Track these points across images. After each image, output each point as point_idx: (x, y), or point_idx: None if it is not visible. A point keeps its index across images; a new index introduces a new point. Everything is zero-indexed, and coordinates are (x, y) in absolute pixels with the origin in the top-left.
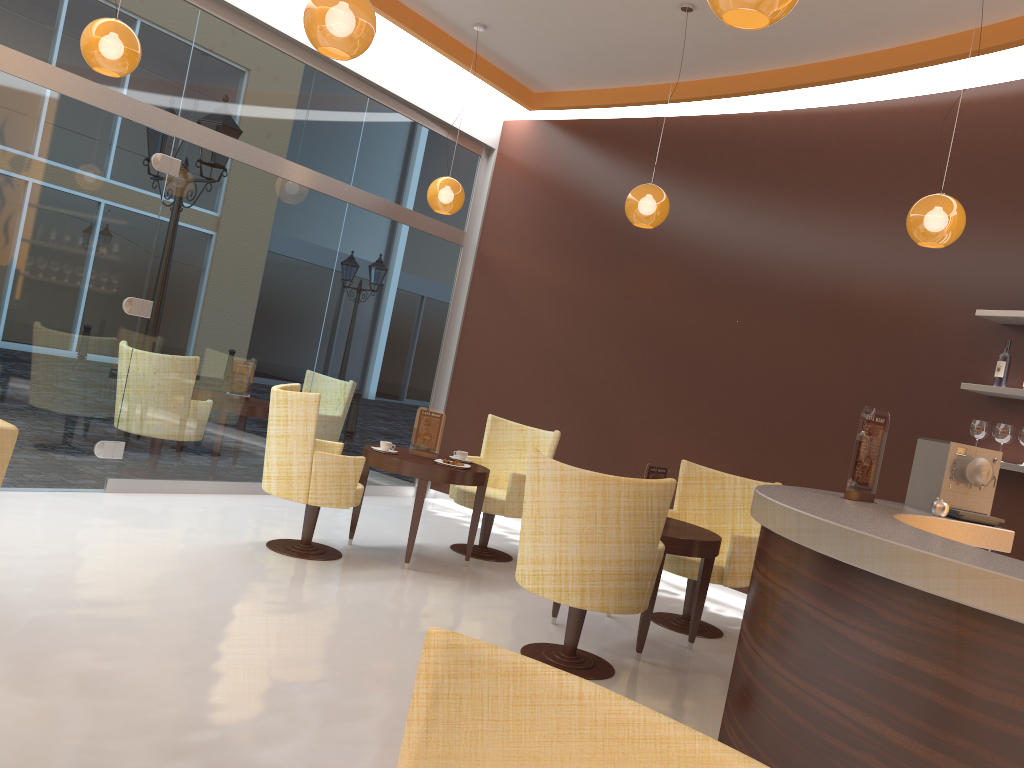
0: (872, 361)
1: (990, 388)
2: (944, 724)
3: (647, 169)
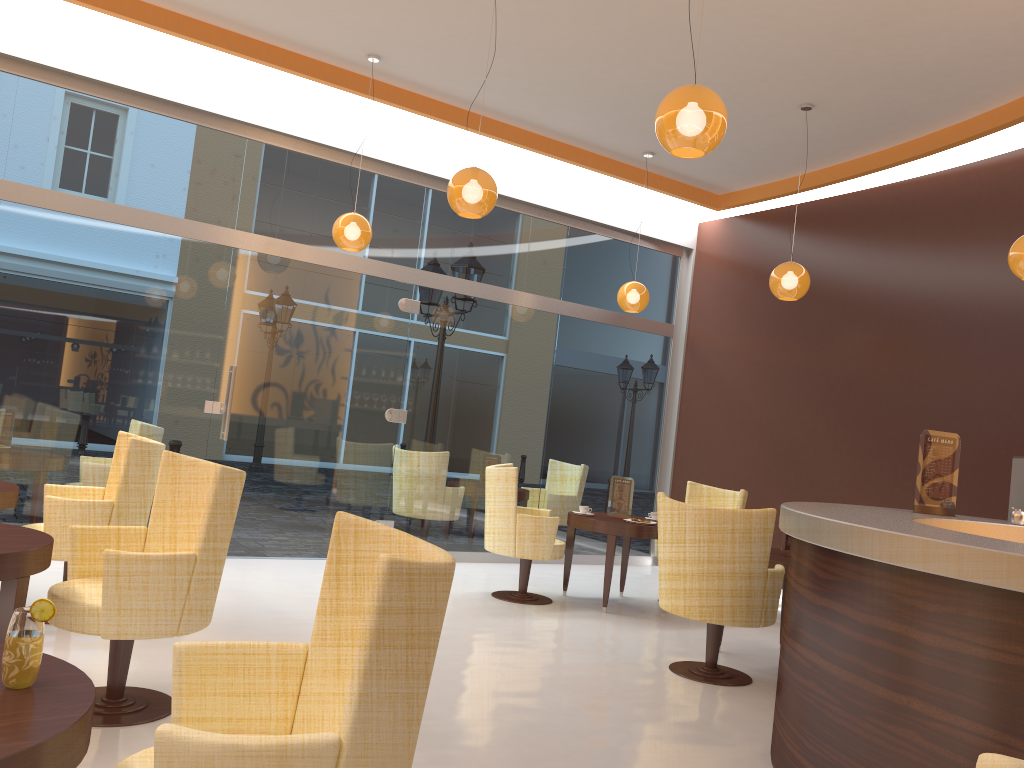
0: None
1: None
2: (845, 647)
3: (823, 245)
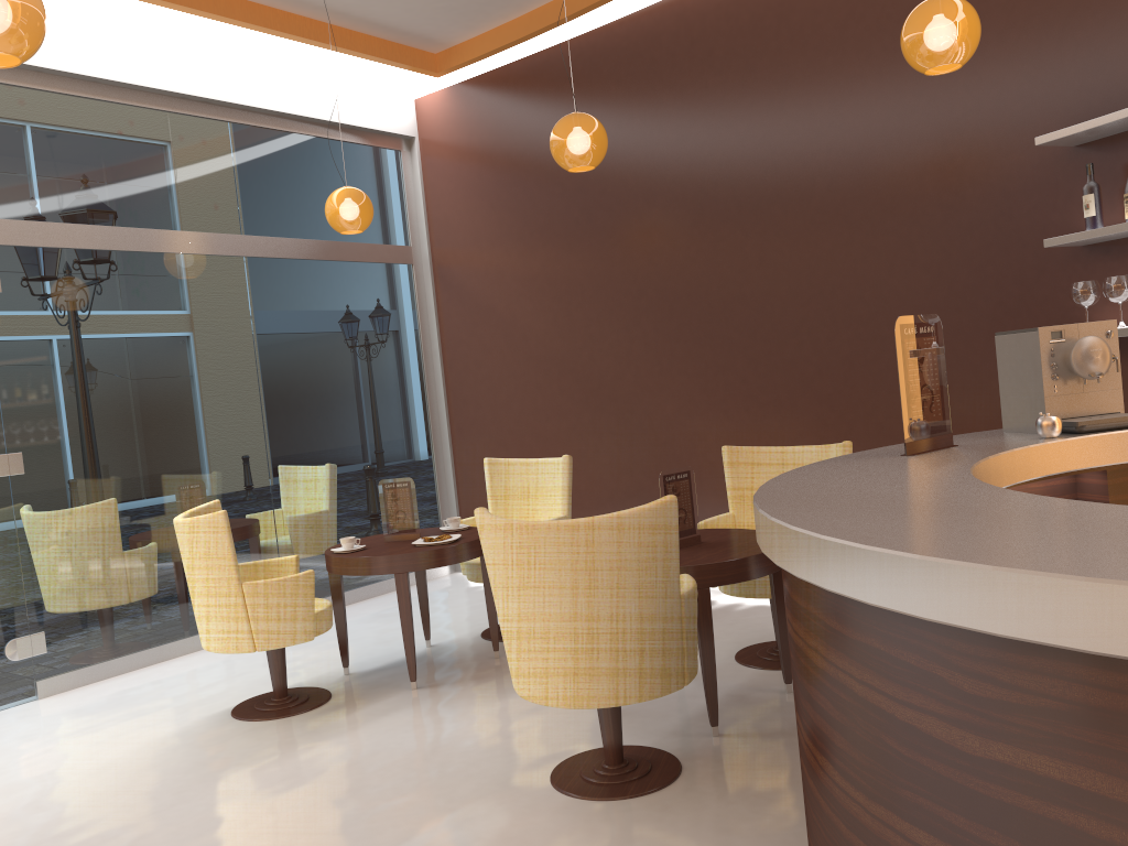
0: (926, 248)
1: (1083, 235)
2: None
3: (592, 101)
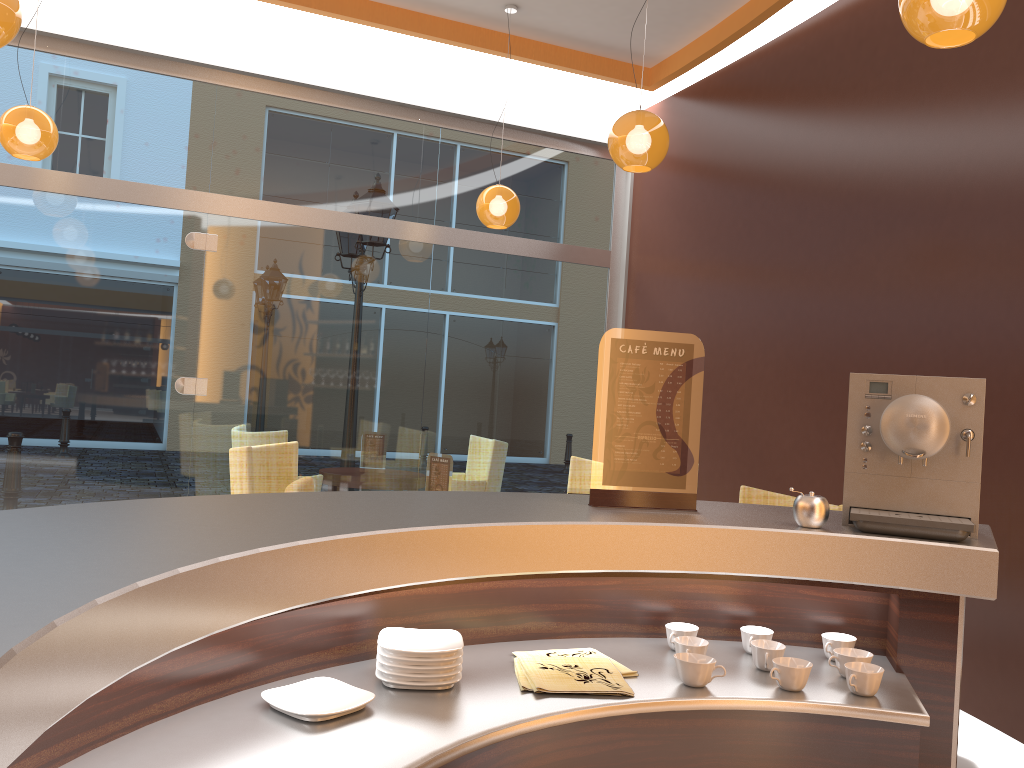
0: None
1: None
2: None
3: (768, 110)
